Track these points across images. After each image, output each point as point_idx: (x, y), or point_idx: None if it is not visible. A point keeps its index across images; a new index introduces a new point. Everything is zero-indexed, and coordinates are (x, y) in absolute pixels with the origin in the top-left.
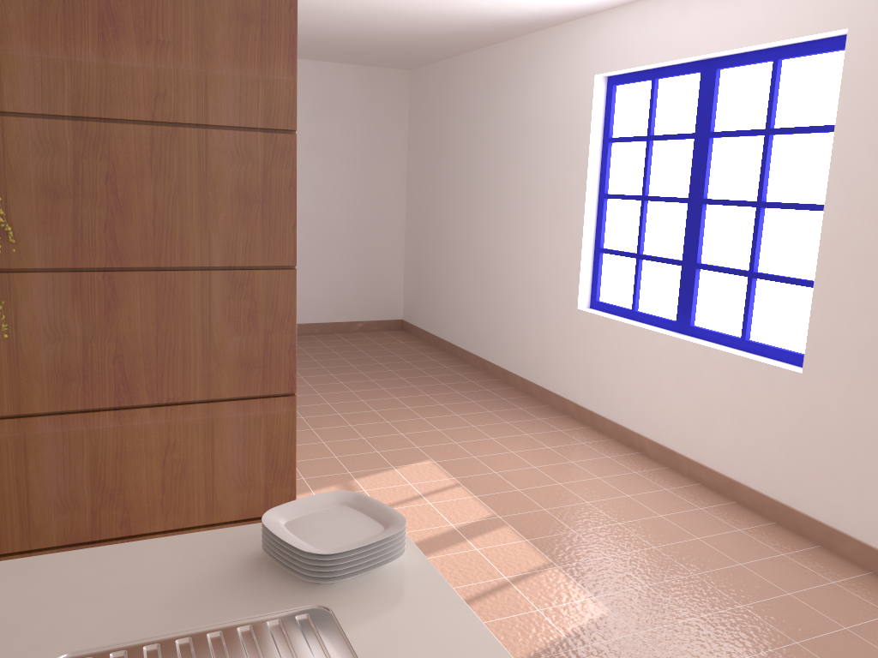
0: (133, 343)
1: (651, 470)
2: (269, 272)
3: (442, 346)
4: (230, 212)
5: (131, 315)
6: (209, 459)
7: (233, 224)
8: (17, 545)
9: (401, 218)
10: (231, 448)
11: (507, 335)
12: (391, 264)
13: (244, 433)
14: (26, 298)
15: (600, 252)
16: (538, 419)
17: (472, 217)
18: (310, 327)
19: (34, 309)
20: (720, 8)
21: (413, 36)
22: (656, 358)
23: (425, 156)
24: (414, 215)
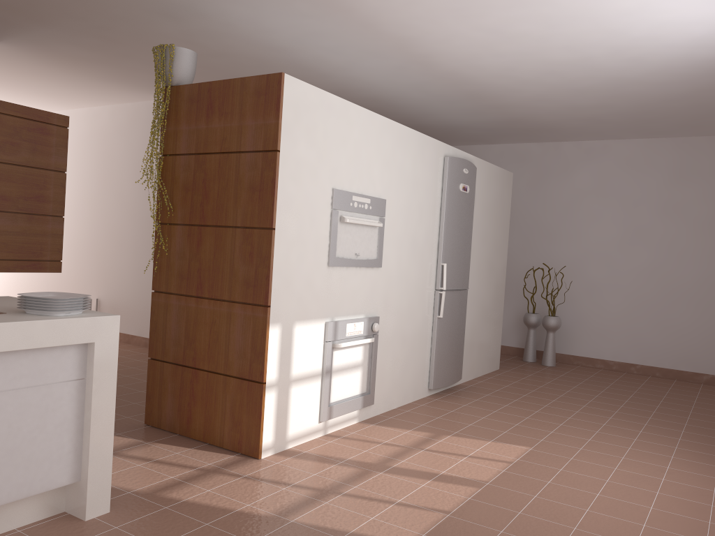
0: (205, 263)
1: None
2: (260, 230)
3: None
4: (246, 196)
5: (205, 249)
6: (227, 335)
7: (246, 203)
8: (160, 356)
9: None
10: (237, 331)
11: None
12: None
13: (243, 324)
14: (174, 237)
15: None
16: None
17: None
18: (652, 370)
19: (176, 242)
20: None
21: (693, 97)
22: None
23: None
24: None
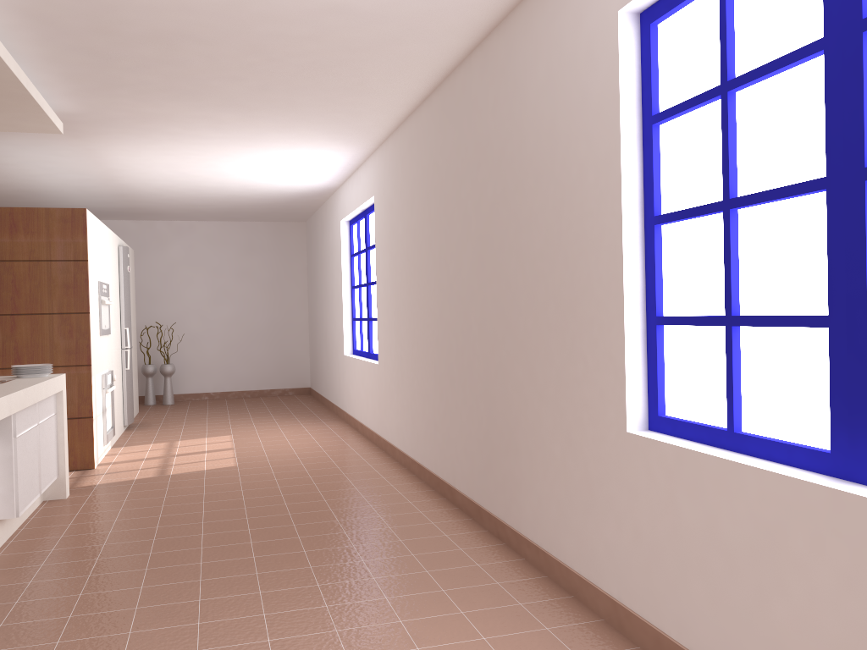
0: (22, 342)
1: (349, 435)
2: (77, 314)
3: (319, 398)
4: (60, 291)
5: (21, 332)
6: None
7: (62, 296)
8: None
9: (305, 318)
10: None
11: (332, 381)
12: (300, 349)
13: (68, 380)
14: None
15: (353, 320)
16: (323, 422)
17: (322, 310)
18: (243, 393)
19: None
20: (357, 186)
21: (270, 205)
22: (358, 373)
23: (311, 275)
24: (310, 315)
